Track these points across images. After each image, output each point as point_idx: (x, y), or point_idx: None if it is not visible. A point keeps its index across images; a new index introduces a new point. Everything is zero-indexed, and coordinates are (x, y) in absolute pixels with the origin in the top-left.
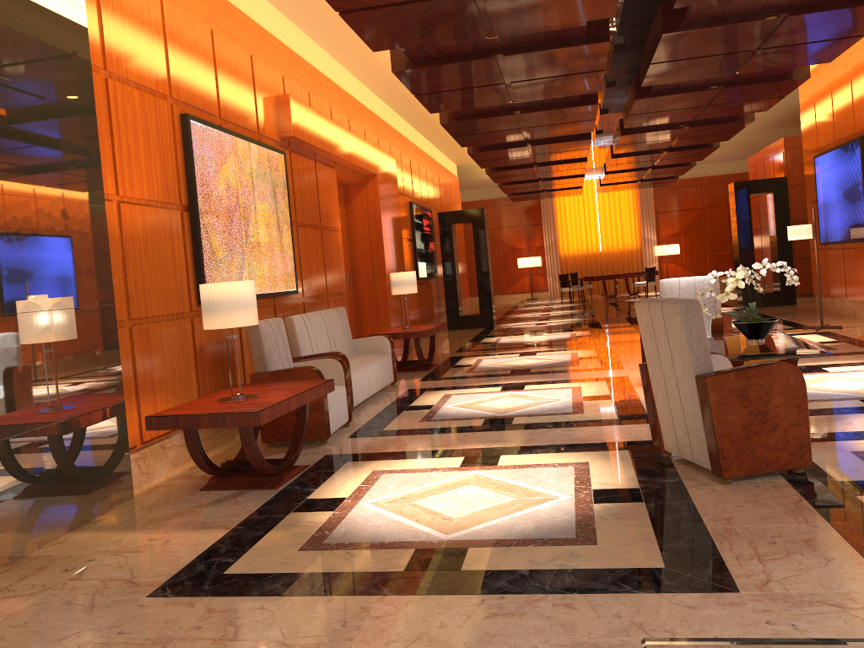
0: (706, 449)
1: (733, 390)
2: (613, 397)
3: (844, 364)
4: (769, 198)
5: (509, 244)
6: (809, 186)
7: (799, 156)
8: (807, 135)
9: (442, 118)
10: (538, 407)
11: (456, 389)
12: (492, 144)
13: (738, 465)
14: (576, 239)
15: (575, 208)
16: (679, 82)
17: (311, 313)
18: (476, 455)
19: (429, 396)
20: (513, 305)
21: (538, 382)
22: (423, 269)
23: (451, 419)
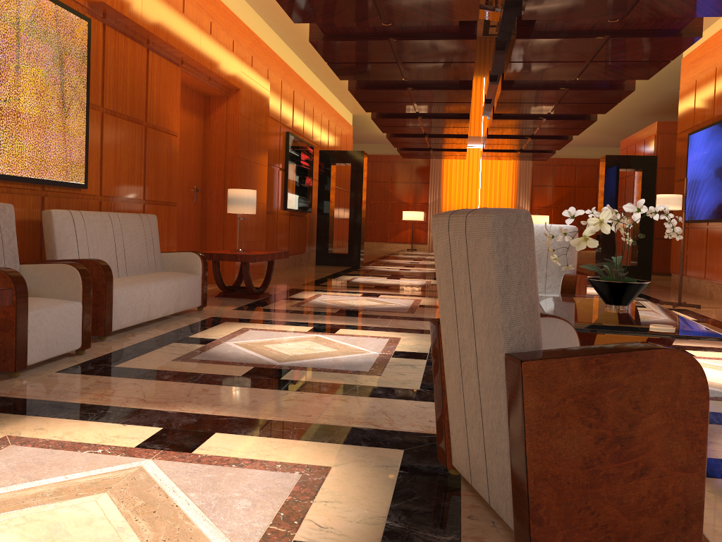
0: (511, 492)
1: (573, 391)
2: (430, 357)
3: (711, 349)
4: (638, 175)
5: (397, 197)
6: (680, 163)
7: (670, 141)
8: (684, 113)
9: (312, 35)
10: (333, 358)
11: (262, 323)
12: (373, 83)
13: (565, 537)
14: (458, 200)
15: (460, 172)
16: (564, 23)
17: (92, 212)
18: (182, 427)
19: (222, 328)
20: (392, 252)
21: (357, 327)
22: (294, 201)
23: (214, 362)
